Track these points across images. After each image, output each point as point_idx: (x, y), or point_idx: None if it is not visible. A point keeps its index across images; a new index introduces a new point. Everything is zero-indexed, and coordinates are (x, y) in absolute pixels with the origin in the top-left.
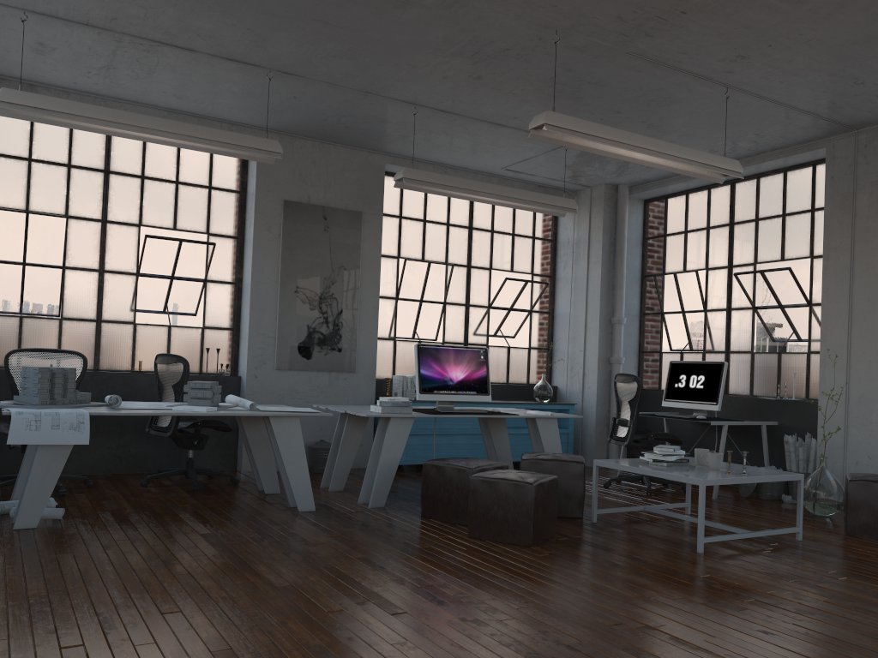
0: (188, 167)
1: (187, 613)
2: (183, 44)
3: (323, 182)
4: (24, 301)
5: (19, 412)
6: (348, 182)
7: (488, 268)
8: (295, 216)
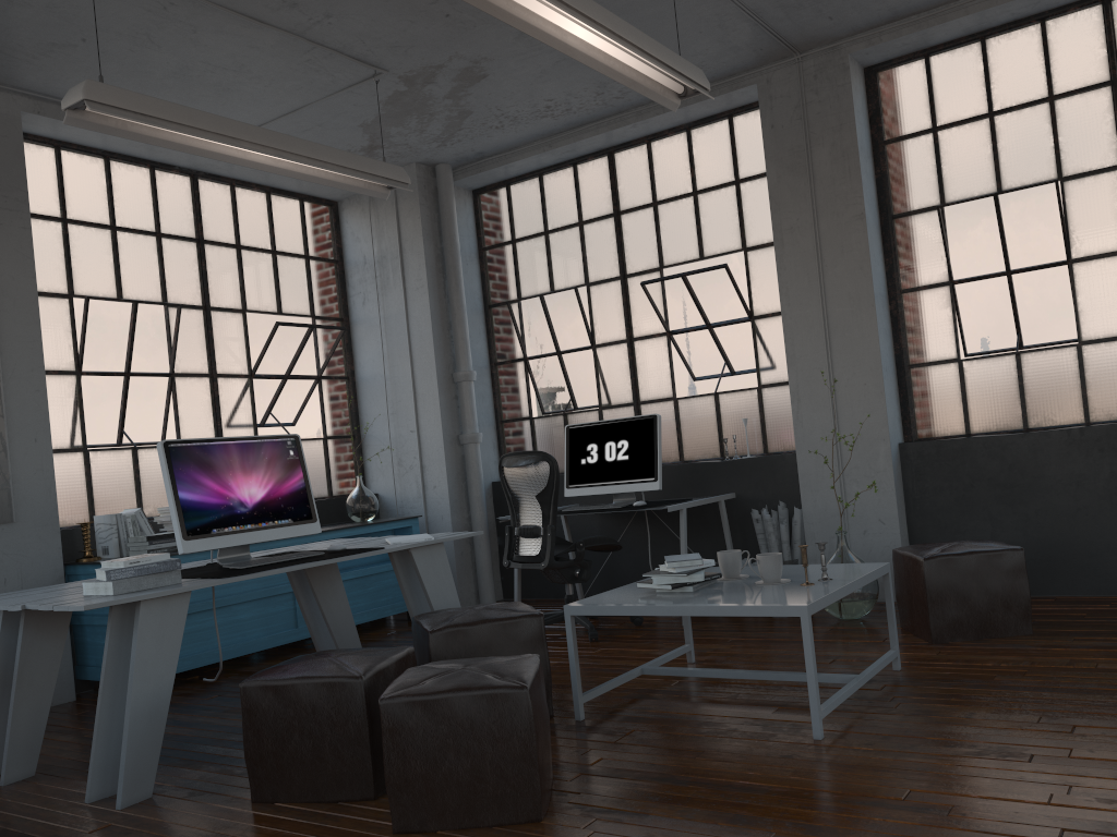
0: None
1: None
2: None
3: None
4: None
5: None
6: None
7: (240, 310)
8: None
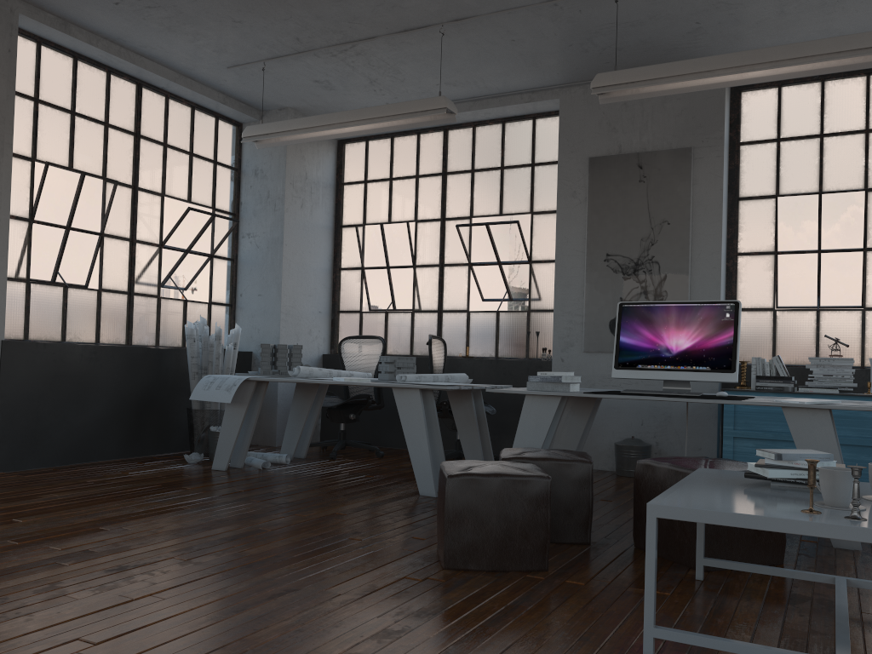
0: (511, 150)
1: (19, 523)
2: (360, 36)
3: (637, 125)
4: (394, 299)
5: (209, 376)
6: (671, 115)
7: None
8: (602, 173)
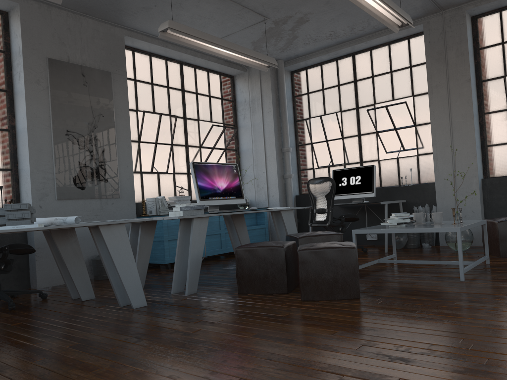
0: None
1: None
2: None
3: (79, 46)
4: None
5: None
6: (98, 48)
7: (197, 119)
8: (59, 72)
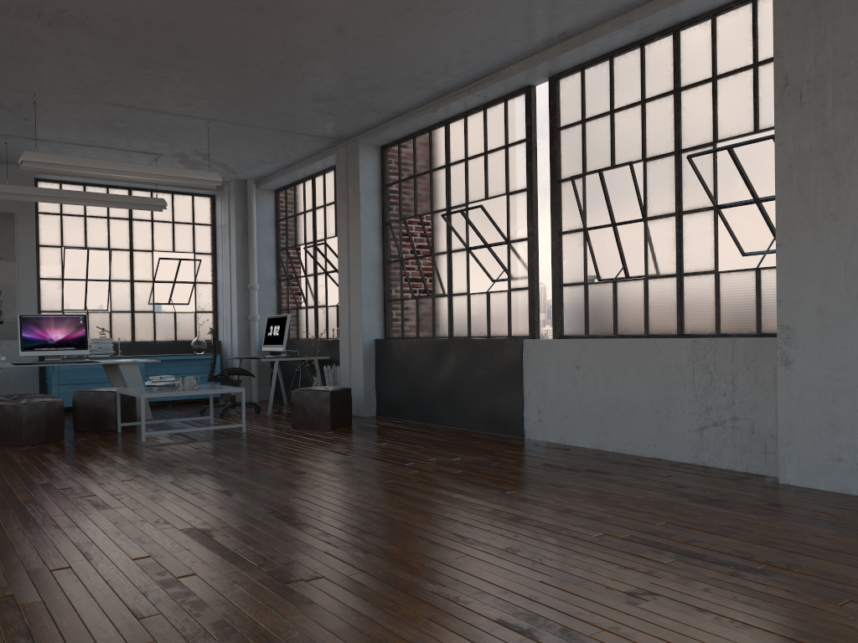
0: None
1: None
2: None
3: None
4: None
5: None
6: None
7: (150, 250)
8: None
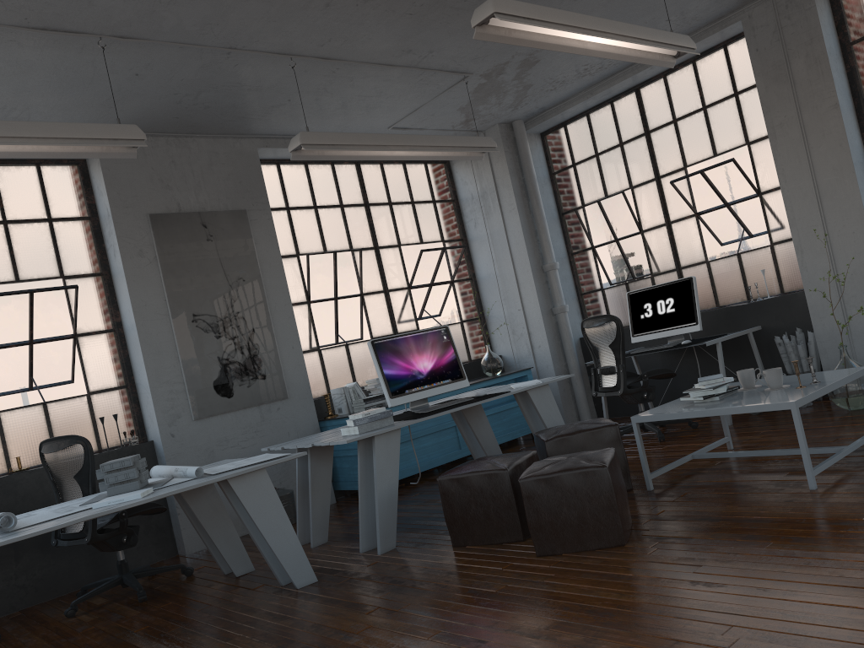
0: (14, 200)
1: None
2: None
3: (191, 184)
4: None
5: None
6: (220, 178)
7: (397, 245)
8: (168, 230)
